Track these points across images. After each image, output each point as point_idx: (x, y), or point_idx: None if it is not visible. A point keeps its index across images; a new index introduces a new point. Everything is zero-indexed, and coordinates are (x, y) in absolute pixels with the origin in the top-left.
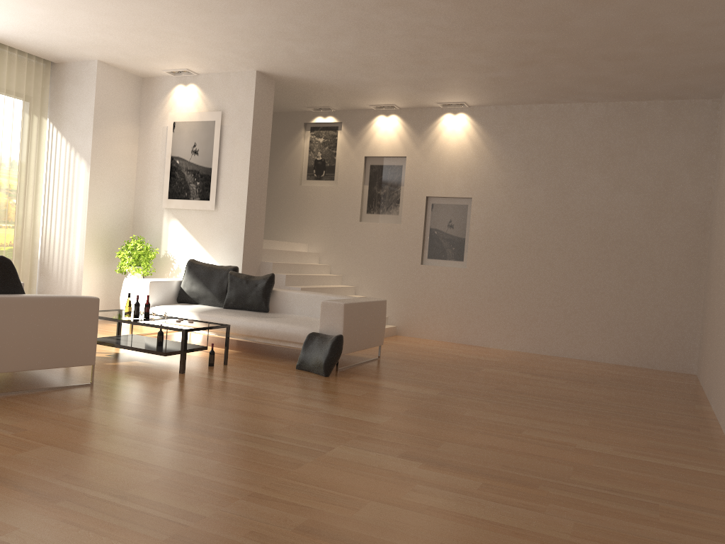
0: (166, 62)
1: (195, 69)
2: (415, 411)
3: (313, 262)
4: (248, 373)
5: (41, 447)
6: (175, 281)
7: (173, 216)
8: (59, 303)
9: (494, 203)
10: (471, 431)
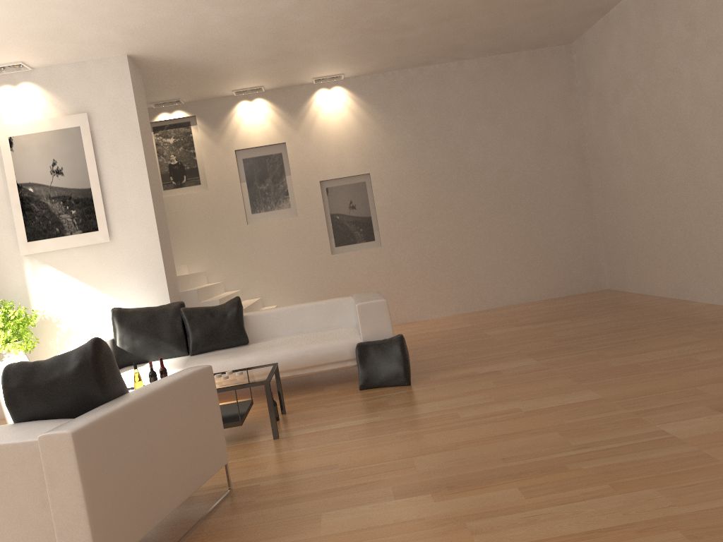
0: None
1: (34, 61)
2: (582, 378)
3: (204, 283)
4: (337, 411)
5: None
6: (107, 341)
7: (41, 263)
8: (185, 387)
9: (394, 174)
10: (670, 373)
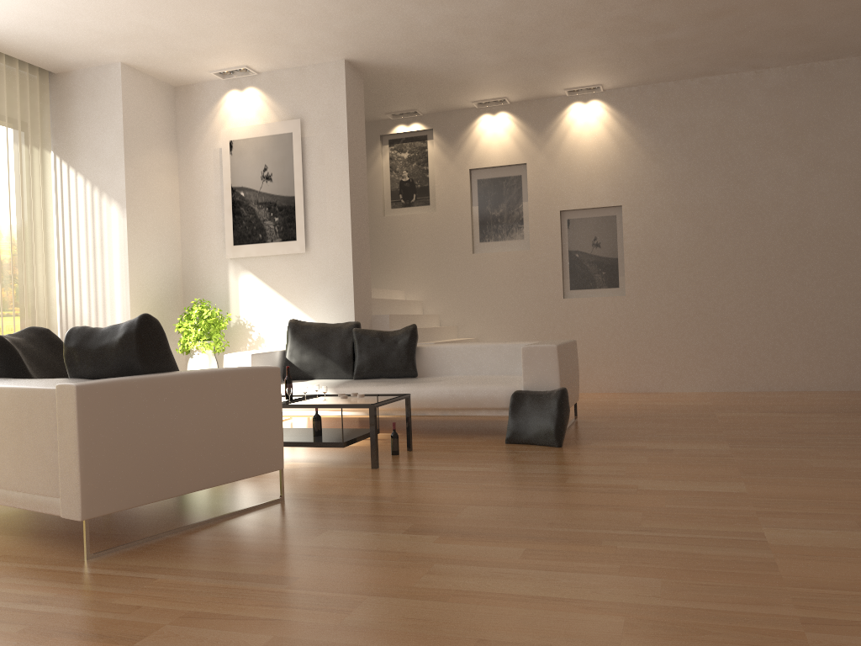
0: (221, 57)
1: (258, 66)
2: (753, 471)
3: (417, 313)
4: (458, 457)
5: (363, 601)
6: (277, 352)
7: (243, 268)
8: (234, 379)
9: (652, 209)
10: None
